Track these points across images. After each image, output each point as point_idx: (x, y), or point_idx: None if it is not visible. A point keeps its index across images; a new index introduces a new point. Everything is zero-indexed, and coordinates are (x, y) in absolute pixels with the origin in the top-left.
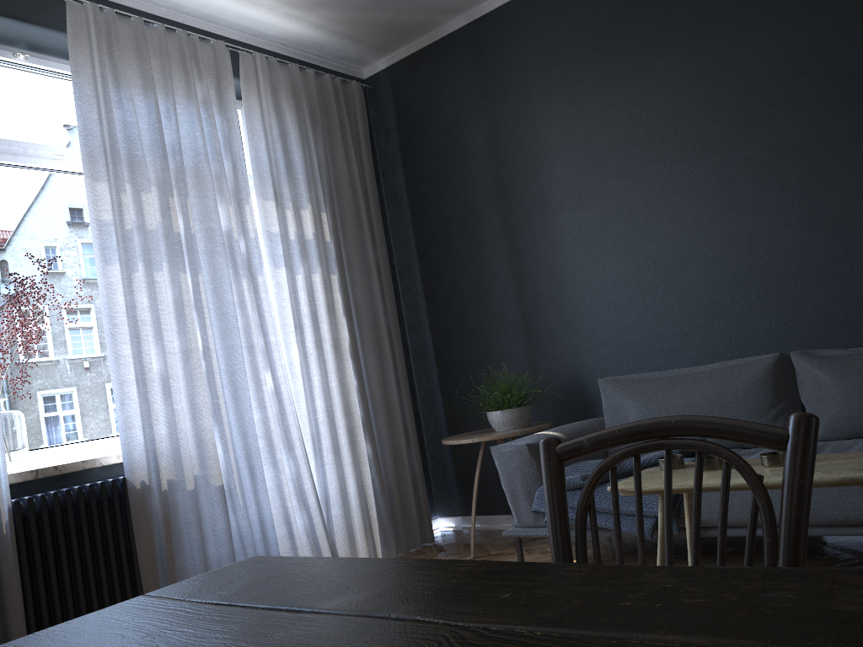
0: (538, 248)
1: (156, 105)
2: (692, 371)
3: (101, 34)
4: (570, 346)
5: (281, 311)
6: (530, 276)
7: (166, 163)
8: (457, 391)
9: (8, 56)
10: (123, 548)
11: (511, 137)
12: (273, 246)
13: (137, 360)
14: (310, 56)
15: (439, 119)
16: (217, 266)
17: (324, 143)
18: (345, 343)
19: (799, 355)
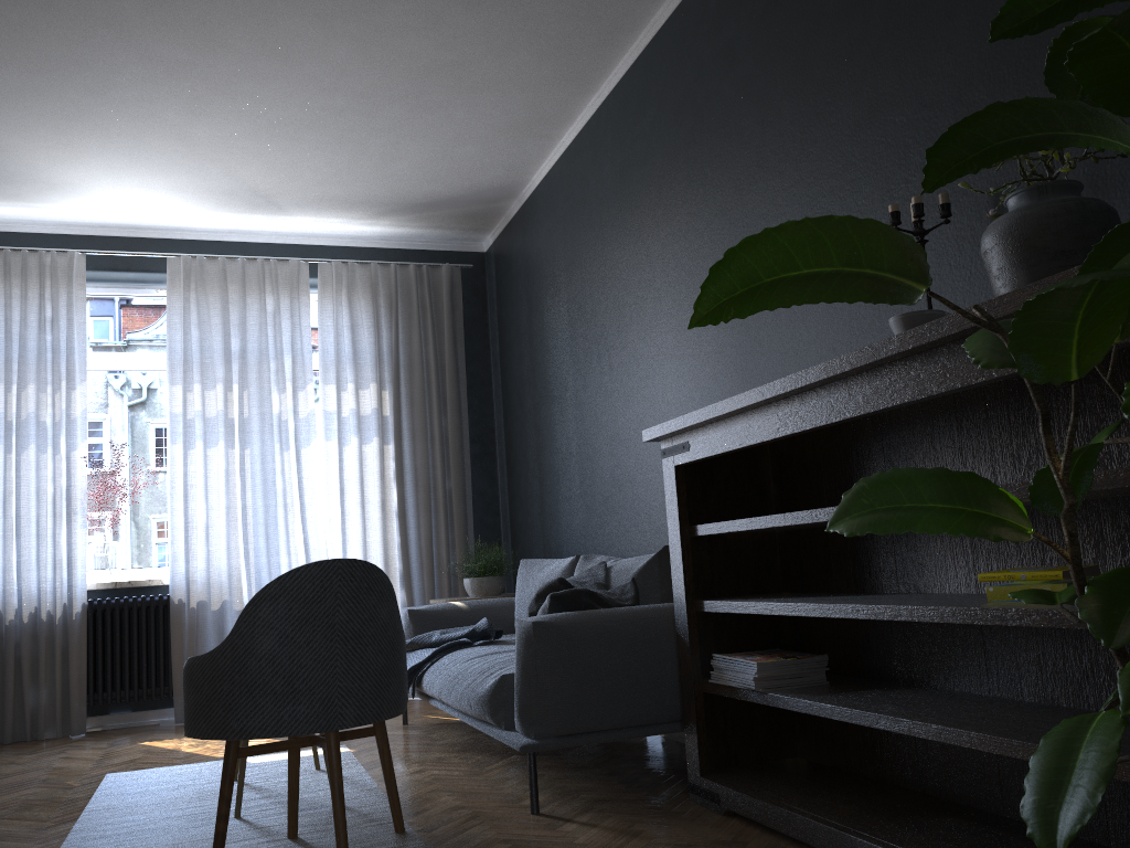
0: (545, 426)
1: (226, 323)
2: (554, 562)
3: (188, 277)
4: (556, 524)
5: (327, 476)
6: (542, 453)
7: (229, 365)
8: (517, 554)
9: (153, 292)
10: (161, 643)
11: (535, 318)
12: (327, 422)
13: (184, 513)
14: (417, 244)
15: (510, 295)
16: (264, 442)
17: (395, 328)
18: (391, 504)
19: (579, 560)
